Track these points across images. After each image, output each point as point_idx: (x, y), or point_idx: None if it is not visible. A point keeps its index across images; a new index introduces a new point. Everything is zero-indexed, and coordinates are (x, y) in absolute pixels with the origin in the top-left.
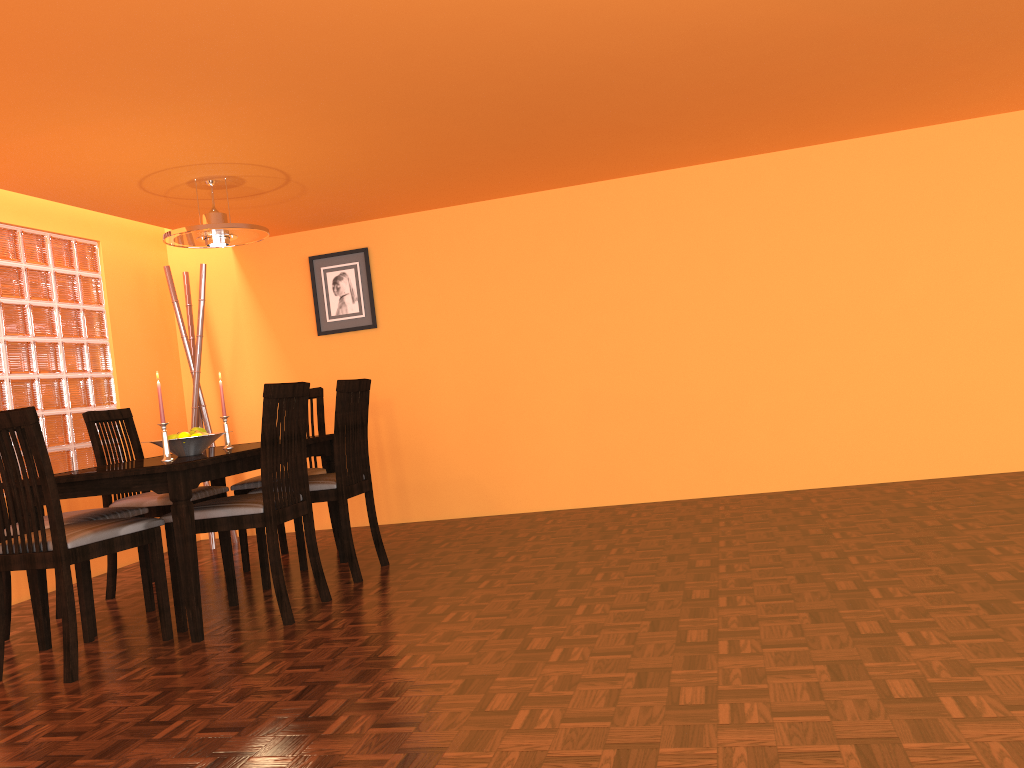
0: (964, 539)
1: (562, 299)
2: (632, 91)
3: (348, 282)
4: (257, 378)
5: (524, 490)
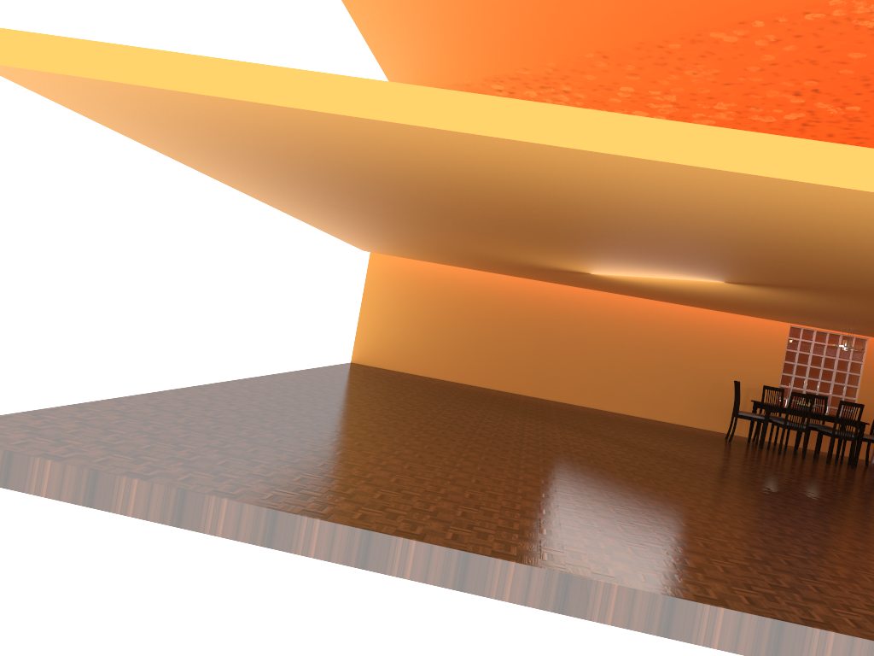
0: None
1: None
2: None
3: None
4: None
5: None
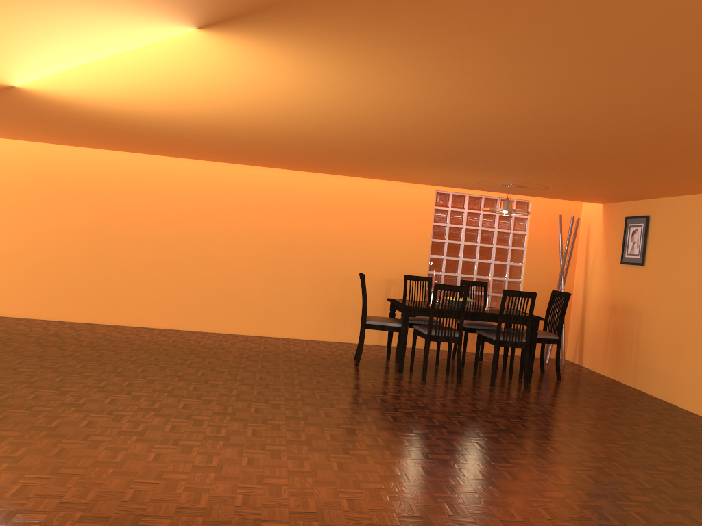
0: (662, 501)
1: None
2: (601, 156)
3: (637, 235)
4: (597, 281)
5: (686, 394)
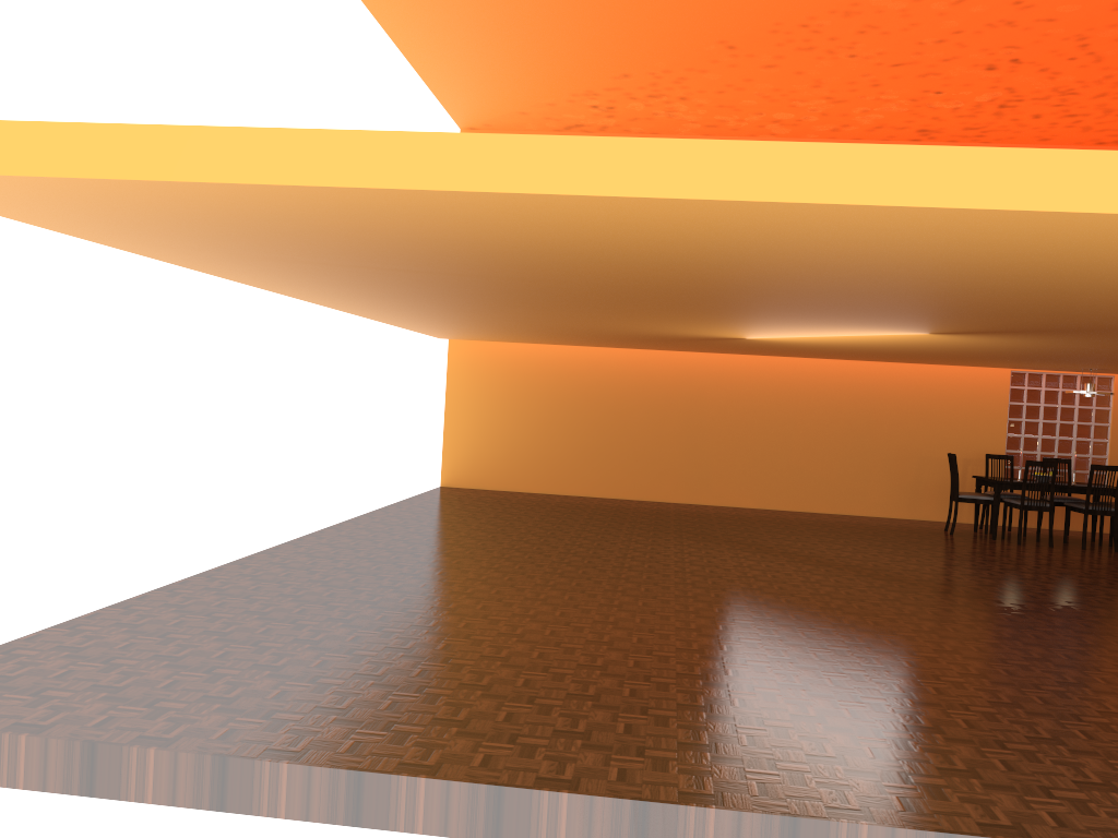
0: None
1: None
2: None
3: None
4: None
5: None
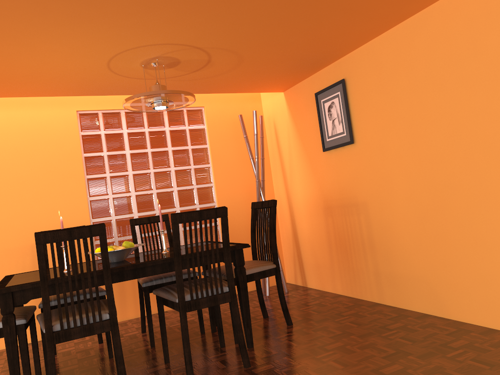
0: None
1: (498, 99)
2: None
3: (335, 109)
4: (300, 182)
5: (469, 301)
